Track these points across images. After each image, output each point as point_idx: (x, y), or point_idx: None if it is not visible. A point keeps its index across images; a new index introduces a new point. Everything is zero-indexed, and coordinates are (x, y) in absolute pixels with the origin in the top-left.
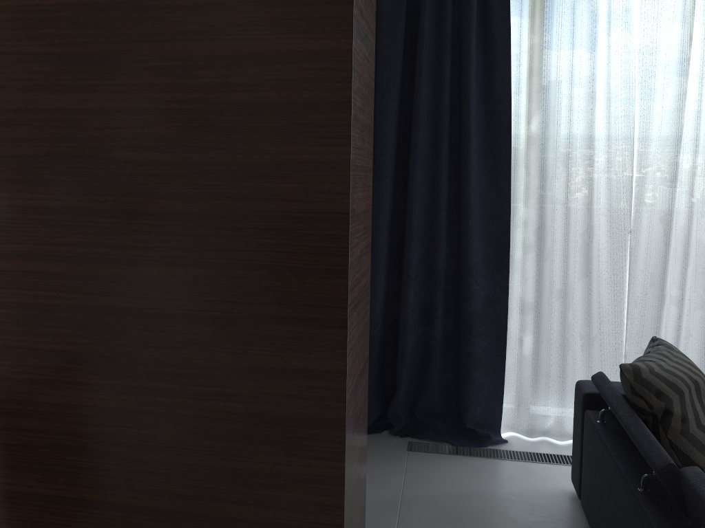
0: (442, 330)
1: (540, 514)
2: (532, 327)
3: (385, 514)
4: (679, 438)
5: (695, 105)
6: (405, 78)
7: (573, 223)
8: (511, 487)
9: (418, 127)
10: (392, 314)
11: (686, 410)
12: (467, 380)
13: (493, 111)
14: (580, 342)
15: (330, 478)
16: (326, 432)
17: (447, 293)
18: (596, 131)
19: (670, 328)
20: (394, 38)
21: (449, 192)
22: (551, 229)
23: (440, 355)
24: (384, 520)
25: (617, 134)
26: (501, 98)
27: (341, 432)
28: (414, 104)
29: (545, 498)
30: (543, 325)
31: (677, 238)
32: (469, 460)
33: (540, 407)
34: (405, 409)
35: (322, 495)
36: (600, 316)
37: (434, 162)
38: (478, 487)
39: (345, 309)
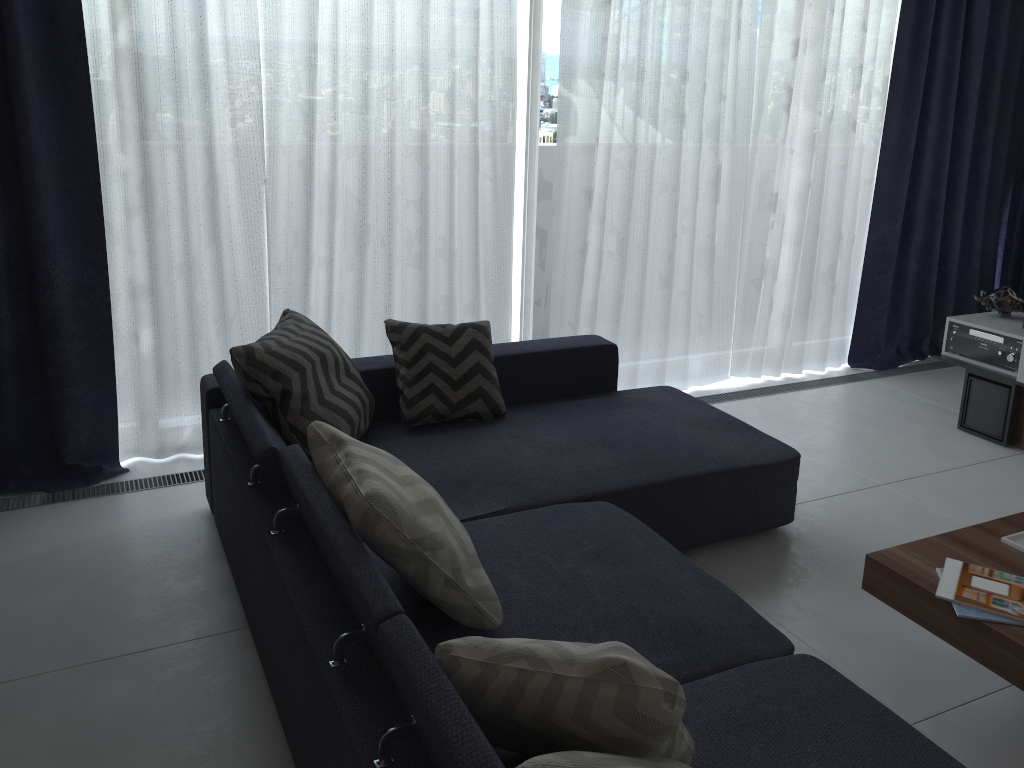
0: (12, 338)
1: (164, 545)
2: (149, 317)
3: None
4: (299, 420)
5: (330, 19)
6: None
7: (192, 174)
8: (129, 523)
9: None
10: None
11: (308, 388)
12: (60, 402)
13: (55, 11)
14: (215, 328)
15: None
16: None
17: (14, 285)
18: (211, 47)
19: (322, 297)
20: None
21: None
22: (163, 183)
23: (15, 373)
24: None
25: (239, 52)
26: None
27: None
28: None
29: (173, 525)
30: (164, 312)
31: (322, 186)
32: (71, 506)
33: (171, 418)
34: None
35: None
36: (238, 292)
37: None
38: (81, 536)
39: None
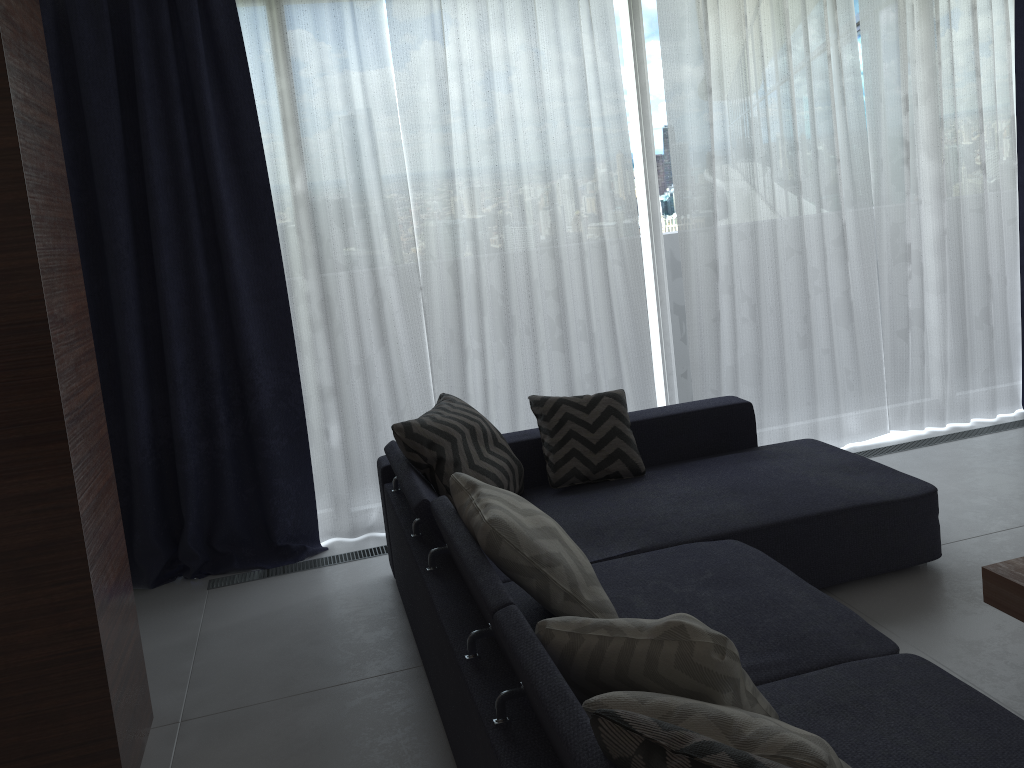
0: (230, 439)
1: (355, 605)
2: (335, 414)
3: (179, 657)
4: None
5: (463, 145)
6: (130, 142)
7: (361, 289)
8: (328, 589)
9: (155, 201)
10: (164, 434)
11: (459, 454)
12: (269, 491)
13: (247, 173)
14: (389, 419)
15: (77, 600)
16: (64, 554)
17: (229, 395)
18: (368, 183)
19: (478, 384)
20: (105, 94)
21: (211, 275)
22: (339, 300)
23: (233, 469)
24: (178, 662)
25: (390, 184)
26: (253, 157)
27: (81, 549)
28: (145, 173)
29: (363, 589)
30: (347, 409)
31: (469, 288)
32: (282, 579)
33: (360, 501)
34: (201, 544)
35: (71, 620)
36: (407, 386)
37: (185, 241)
38: (290, 601)
39: (61, 420)
